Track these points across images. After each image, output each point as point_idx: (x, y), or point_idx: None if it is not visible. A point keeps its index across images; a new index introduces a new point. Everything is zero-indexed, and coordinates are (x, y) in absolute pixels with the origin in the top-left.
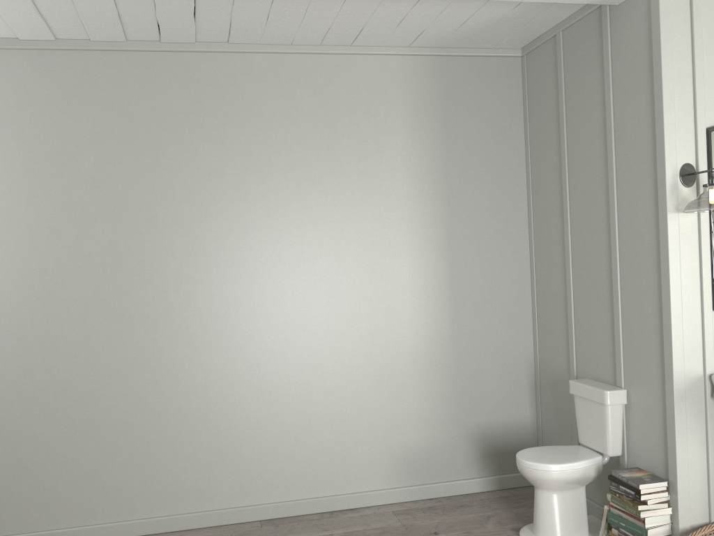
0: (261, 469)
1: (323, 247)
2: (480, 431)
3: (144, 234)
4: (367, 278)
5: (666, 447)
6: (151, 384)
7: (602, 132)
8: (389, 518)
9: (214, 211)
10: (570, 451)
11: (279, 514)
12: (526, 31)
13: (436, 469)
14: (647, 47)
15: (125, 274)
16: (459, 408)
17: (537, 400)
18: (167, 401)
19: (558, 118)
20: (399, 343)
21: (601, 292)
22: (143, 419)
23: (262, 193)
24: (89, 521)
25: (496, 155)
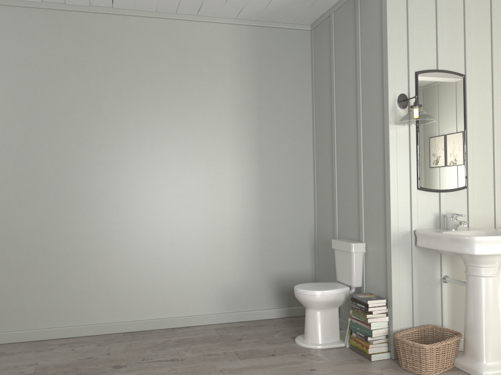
0: (125, 297)
1: (173, 148)
2: (276, 277)
3: (49, 133)
4: (203, 170)
5: (387, 278)
6: (50, 236)
7: (354, 76)
8: (211, 332)
9: (99, 120)
10: (329, 284)
11: (137, 329)
12: (311, 12)
13: (246, 301)
14: (380, 19)
15: (35, 160)
16: (263, 261)
17: (316, 257)
18: (61, 248)
19: (331, 69)
20: (223, 216)
21: (352, 180)
22: (43, 260)
23: (132, 110)
24: (2, 329)
25: (292, 94)
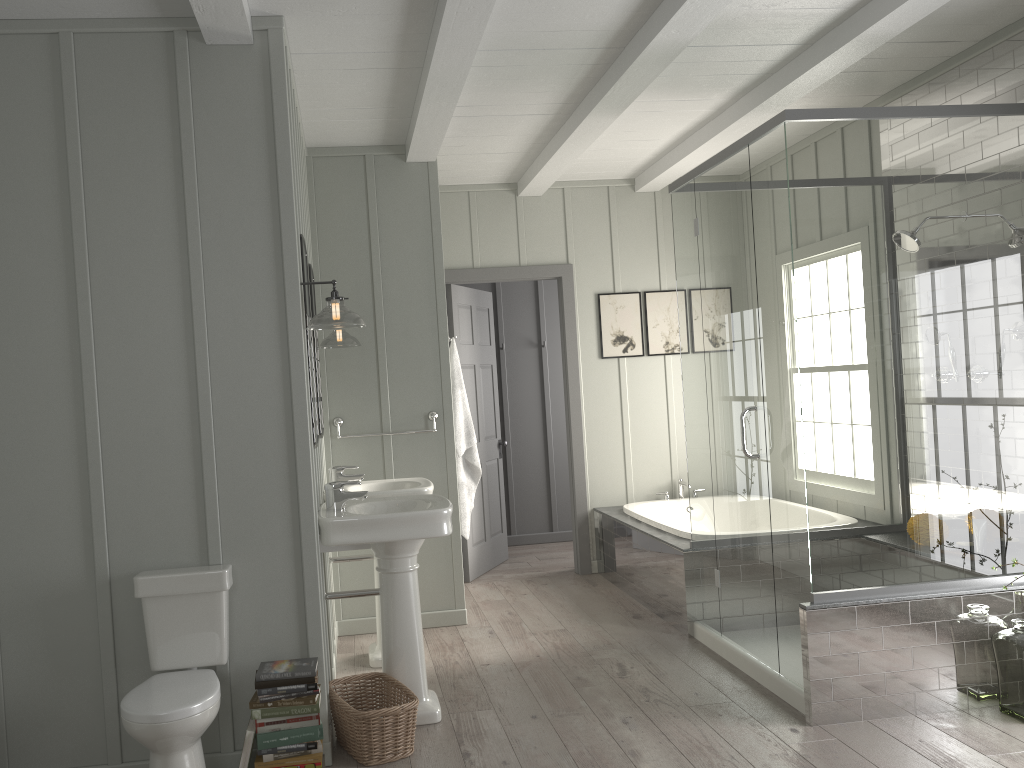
0: None
1: None
2: None
3: None
4: None
5: (302, 618)
6: None
7: (172, 207)
8: None
9: None
10: (173, 681)
11: None
12: (17, 3)
13: None
14: (262, 118)
15: None
16: None
17: None
18: None
19: (62, 166)
20: None
21: (171, 435)
22: None
23: None
24: None
25: None
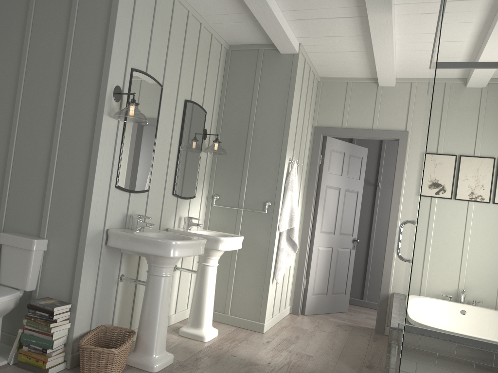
0: None
1: None
2: None
3: None
4: None
5: (73, 280)
6: None
7: (62, 47)
8: None
9: None
10: None
11: None
12: None
13: None
14: None
15: None
16: None
17: None
18: None
19: (25, 26)
20: None
21: (39, 165)
22: None
23: None
24: None
25: None
